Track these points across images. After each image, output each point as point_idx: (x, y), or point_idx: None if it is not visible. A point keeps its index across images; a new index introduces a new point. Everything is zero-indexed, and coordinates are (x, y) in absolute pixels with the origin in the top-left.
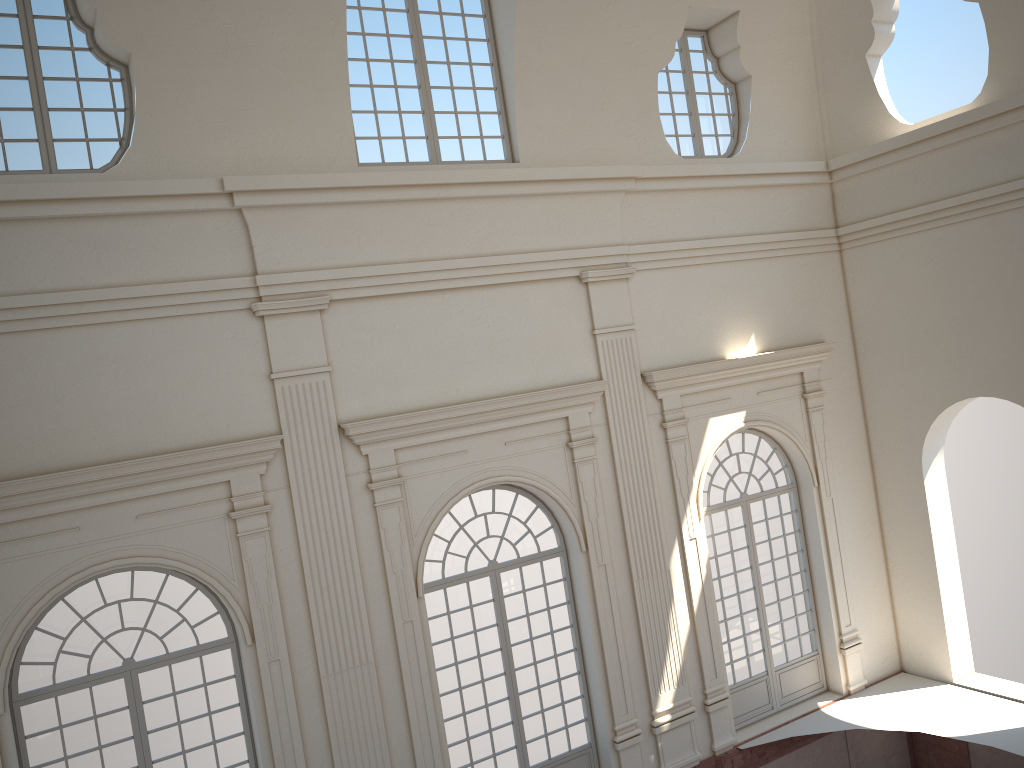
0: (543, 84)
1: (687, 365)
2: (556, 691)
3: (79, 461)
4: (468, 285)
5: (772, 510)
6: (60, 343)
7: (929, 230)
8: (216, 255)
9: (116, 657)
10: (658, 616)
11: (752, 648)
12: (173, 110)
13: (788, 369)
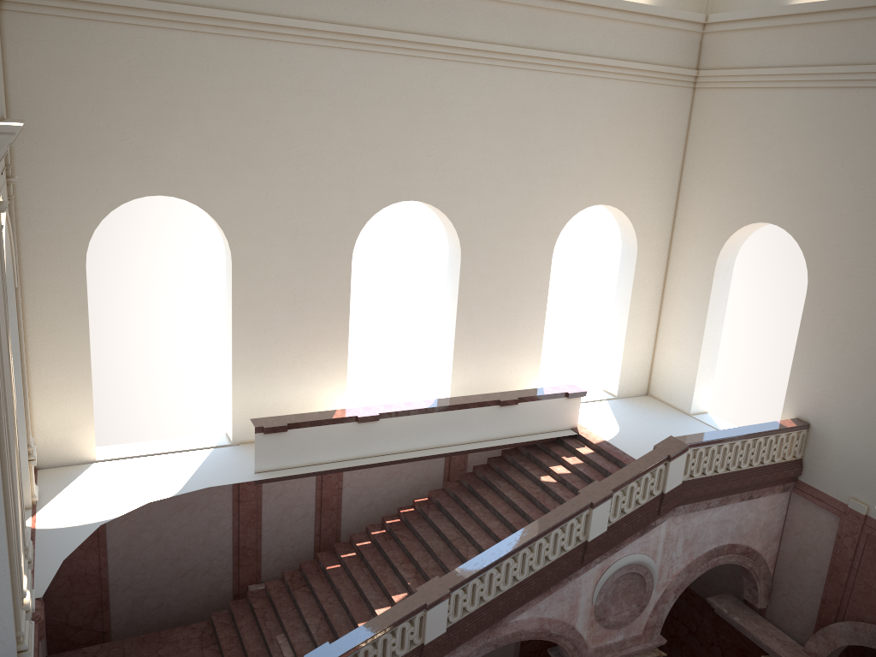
0: None
1: None
2: None
3: None
4: None
5: None
6: None
7: (126, 25)
8: None
9: None
10: (14, 470)
11: None
12: None
13: None
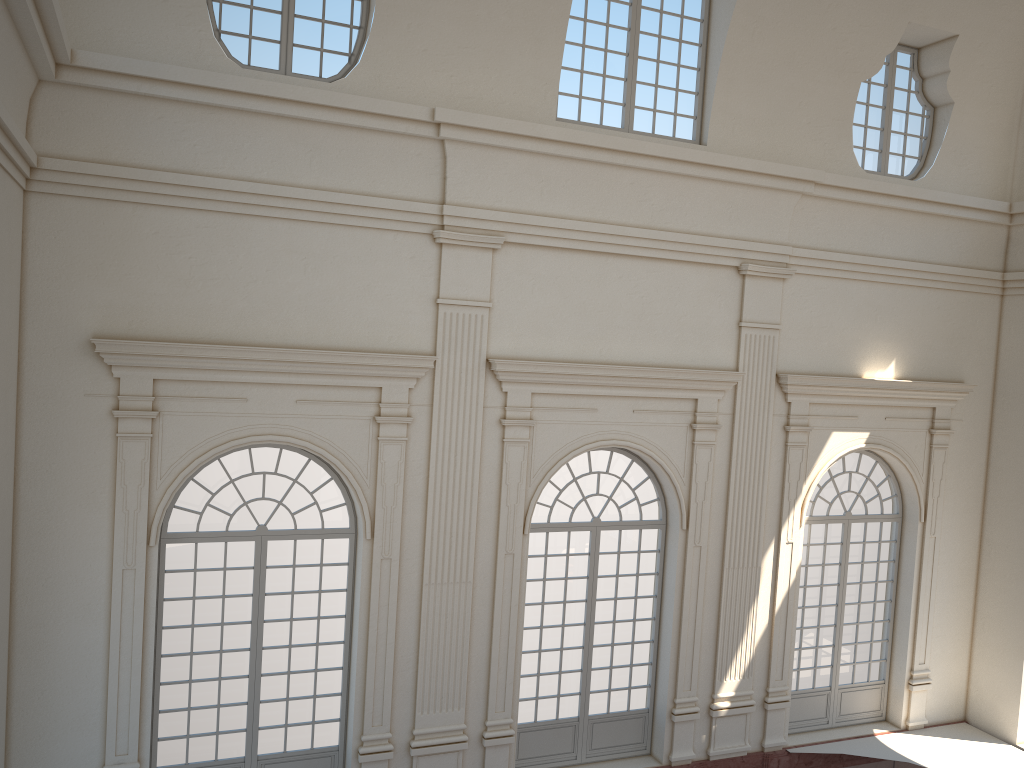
0: (746, 73)
1: (822, 375)
2: (626, 653)
3: (258, 340)
4: (632, 254)
5: (871, 535)
6: (263, 231)
7: None
8: (412, 179)
9: (251, 521)
10: (739, 607)
11: (820, 661)
12: (403, 36)
13: (921, 401)
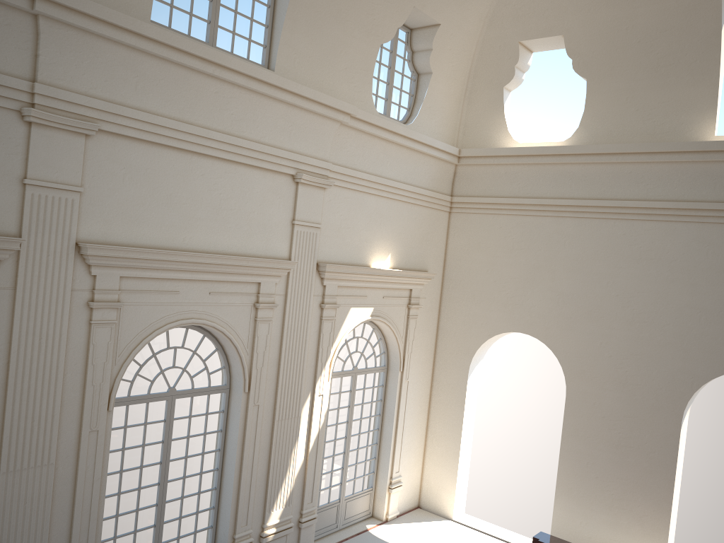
0: (307, 18)
1: (346, 265)
2: (192, 501)
3: None
4: (214, 155)
5: (367, 382)
6: None
7: (514, 215)
8: None
9: None
10: (285, 451)
11: (332, 481)
12: None
13: (405, 285)
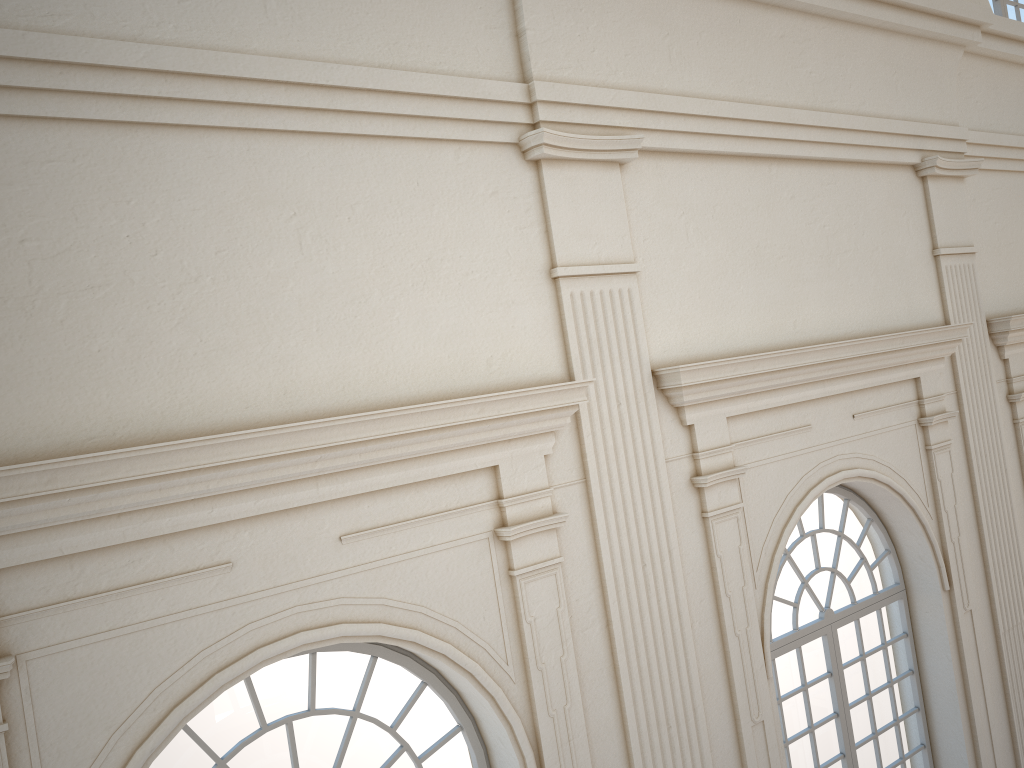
0: None
1: None
2: None
3: (230, 417)
4: (804, 155)
5: None
6: (192, 161)
7: None
8: (463, 37)
9: None
10: None
11: None
12: None
13: None
